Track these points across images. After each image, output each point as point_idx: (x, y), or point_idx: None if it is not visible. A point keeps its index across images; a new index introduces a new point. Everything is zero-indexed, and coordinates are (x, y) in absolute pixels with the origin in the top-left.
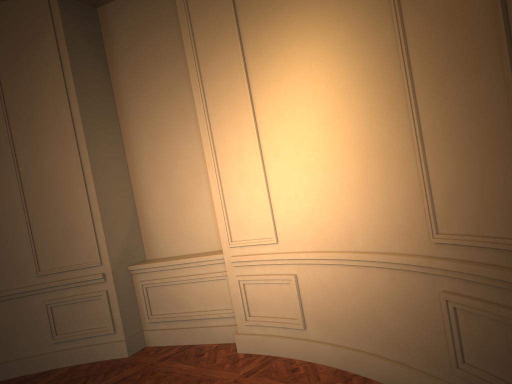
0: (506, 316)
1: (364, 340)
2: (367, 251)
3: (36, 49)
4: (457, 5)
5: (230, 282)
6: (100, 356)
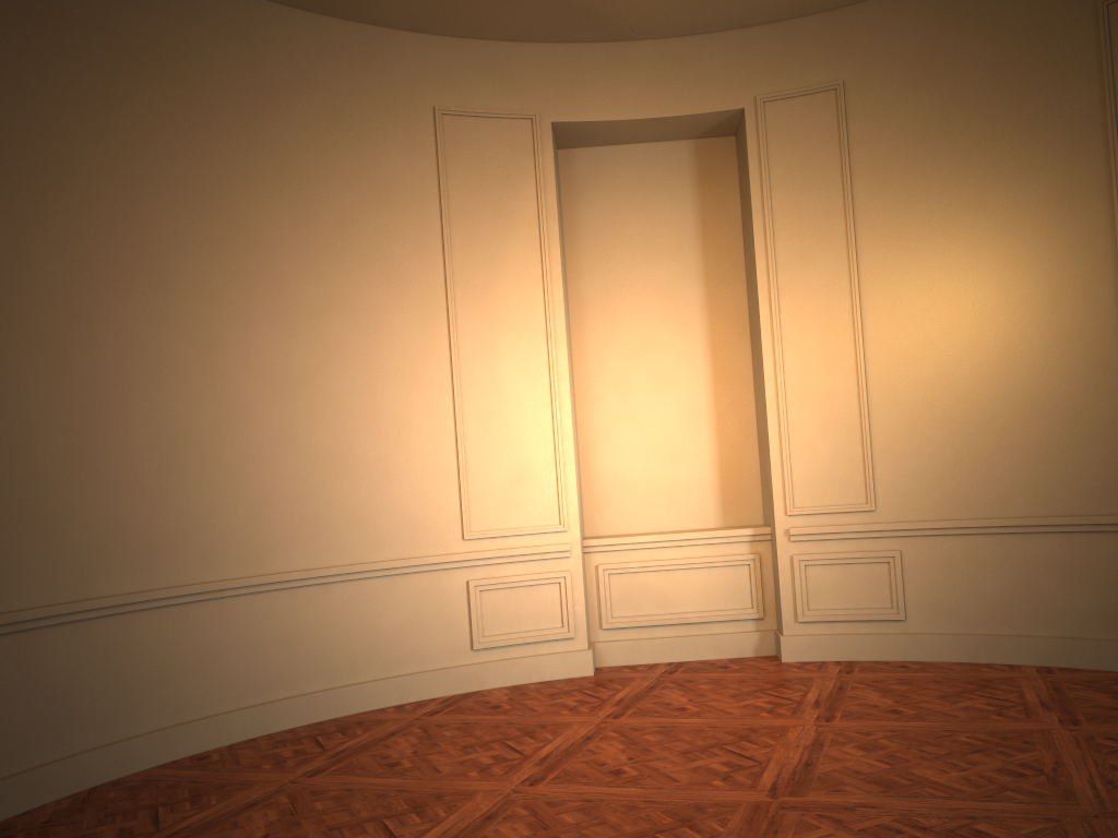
0: None
1: (1006, 621)
2: (1029, 516)
3: (509, 197)
4: None
5: (780, 564)
6: (548, 673)
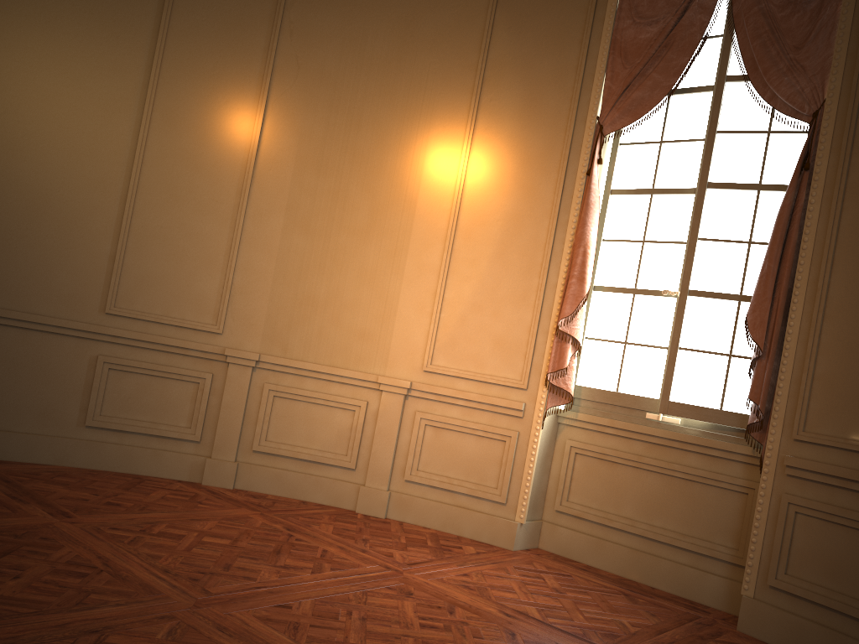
0: (174, 372)
1: None
2: None
3: None
4: (209, 165)
5: None
6: None
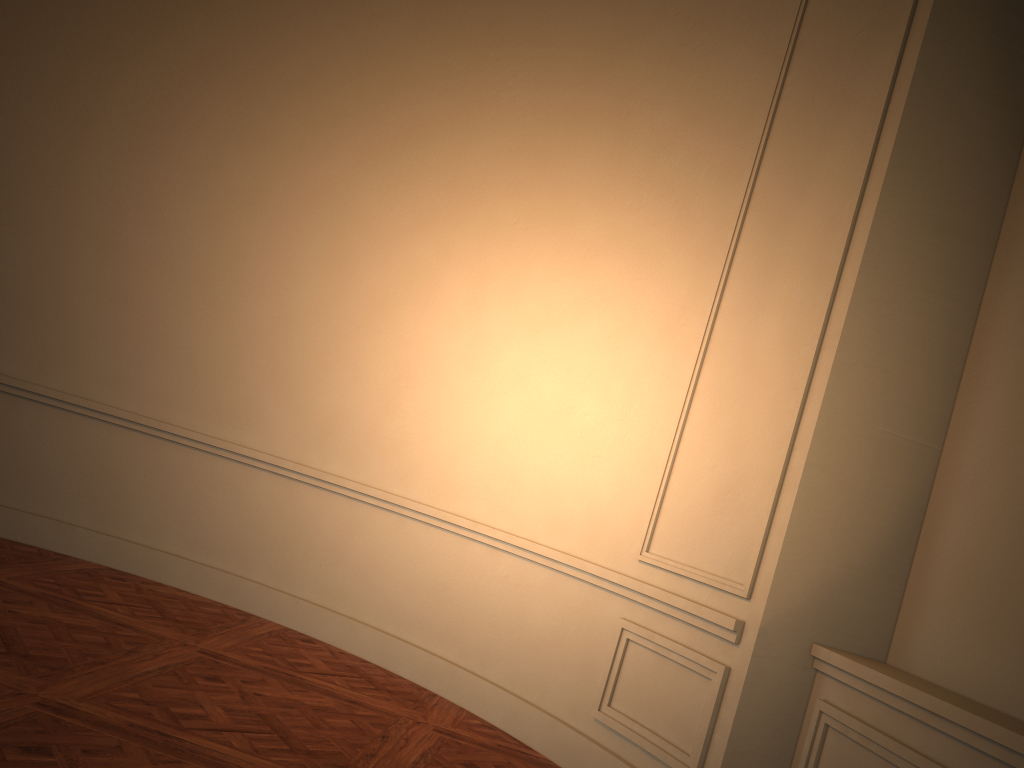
0: None
1: None
2: None
3: (856, 72)
4: None
5: None
6: None
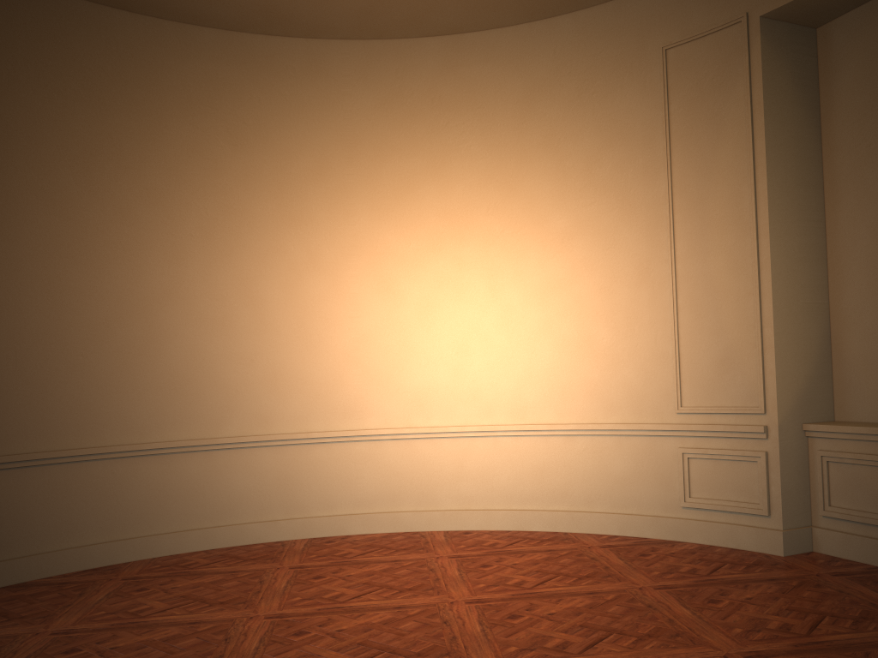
0: None
1: None
2: None
3: (720, 103)
4: None
5: None
6: (742, 543)
